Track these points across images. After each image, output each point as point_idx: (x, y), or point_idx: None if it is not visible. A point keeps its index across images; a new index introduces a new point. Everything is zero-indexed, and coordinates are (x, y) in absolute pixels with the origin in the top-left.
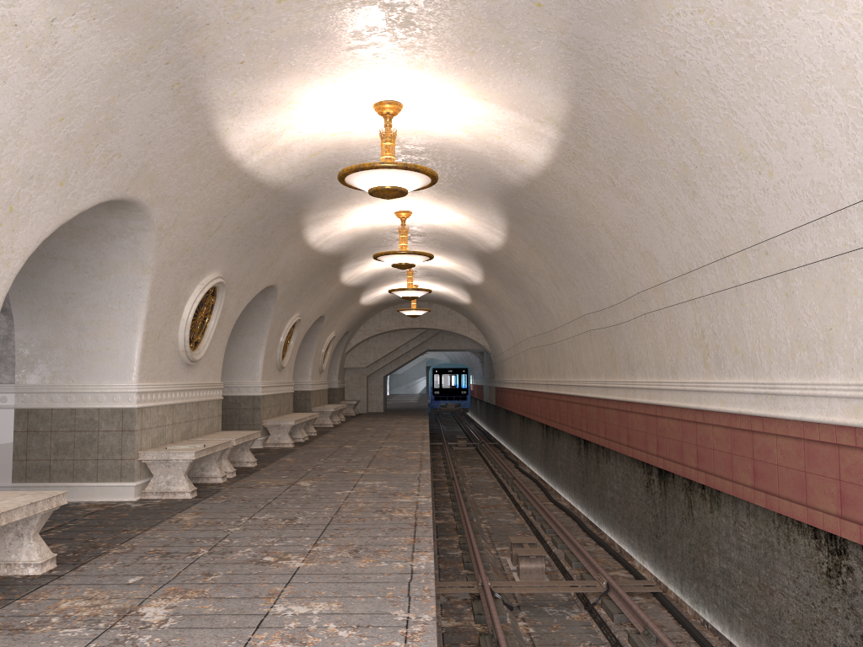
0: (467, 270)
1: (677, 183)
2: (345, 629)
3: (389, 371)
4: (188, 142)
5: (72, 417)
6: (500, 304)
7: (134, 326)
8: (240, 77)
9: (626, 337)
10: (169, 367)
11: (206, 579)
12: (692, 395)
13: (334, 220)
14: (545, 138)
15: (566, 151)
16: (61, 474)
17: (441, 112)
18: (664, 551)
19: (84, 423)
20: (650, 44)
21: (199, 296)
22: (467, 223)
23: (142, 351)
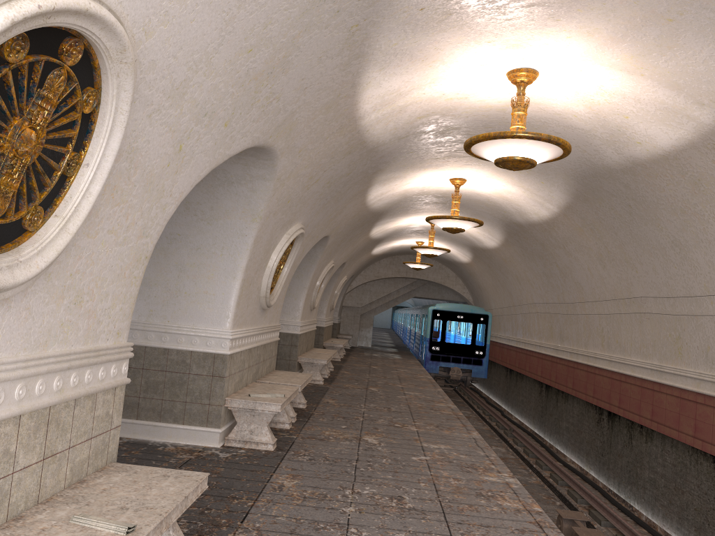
0: (484, 236)
1: None
2: None
3: (379, 312)
4: (333, 93)
5: (165, 357)
6: (507, 268)
7: (234, 273)
8: (410, 27)
9: (709, 329)
10: (252, 312)
11: None
12: None
13: (396, 181)
14: (693, 122)
15: None
16: (149, 413)
17: (574, 85)
18: None
19: (176, 364)
20: None
21: (284, 246)
22: (517, 195)
23: (238, 298)
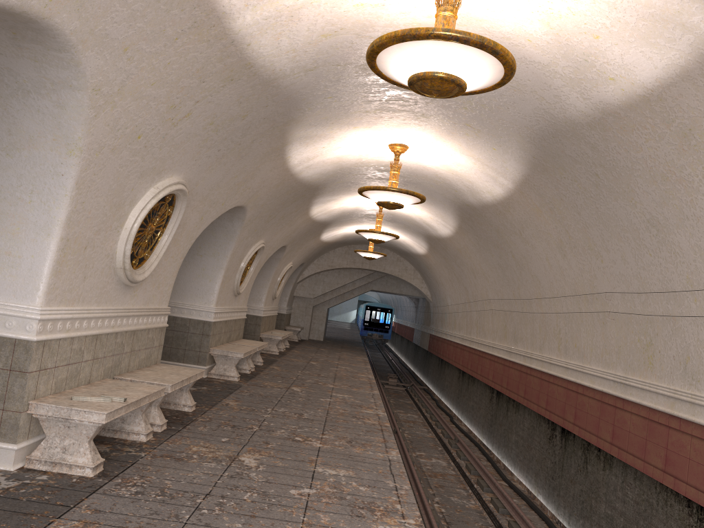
0: (437, 222)
1: None
2: None
3: (334, 304)
4: None
5: None
6: (462, 260)
7: (48, 228)
8: None
9: (689, 335)
10: (98, 287)
11: None
12: None
13: (322, 142)
14: (690, 35)
15: None
16: None
17: None
18: None
19: None
20: None
21: (150, 203)
22: (467, 168)
23: (56, 264)
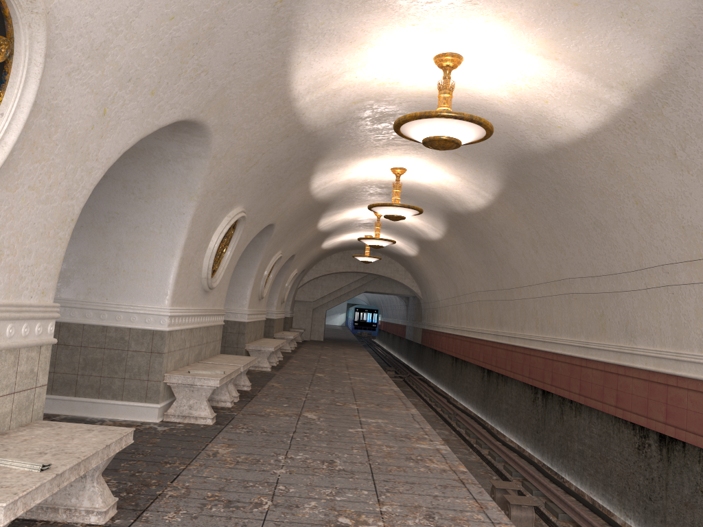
0: (428, 227)
1: None
2: None
3: (331, 306)
4: (264, 70)
5: (103, 334)
6: (451, 259)
7: (172, 251)
8: (334, 6)
9: (627, 304)
10: (193, 293)
11: None
12: None
13: (338, 169)
14: (605, 105)
15: (625, 119)
16: (87, 390)
17: (497, 70)
18: (661, 515)
19: (114, 341)
20: None
21: (225, 228)
22: (455, 184)
23: (177, 276)
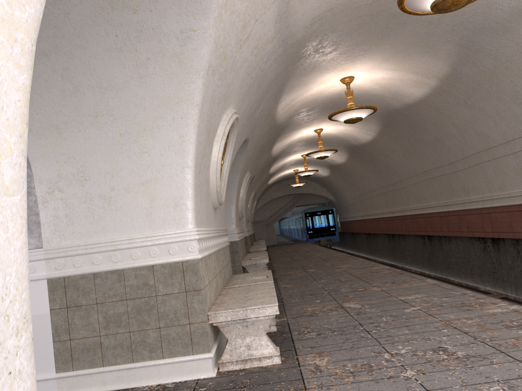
0: (336, 157)
1: (510, 99)
2: (442, 298)
3: (277, 220)
4: (269, 109)
5: None
6: (353, 173)
7: (231, 201)
8: (299, 76)
9: (462, 177)
10: (238, 221)
11: (348, 297)
12: (516, 198)
13: (286, 138)
14: (427, 85)
15: (439, 90)
16: None
17: (371, 78)
18: (501, 278)
19: None
20: (509, 42)
21: (245, 184)
22: (352, 131)
23: (235, 213)
